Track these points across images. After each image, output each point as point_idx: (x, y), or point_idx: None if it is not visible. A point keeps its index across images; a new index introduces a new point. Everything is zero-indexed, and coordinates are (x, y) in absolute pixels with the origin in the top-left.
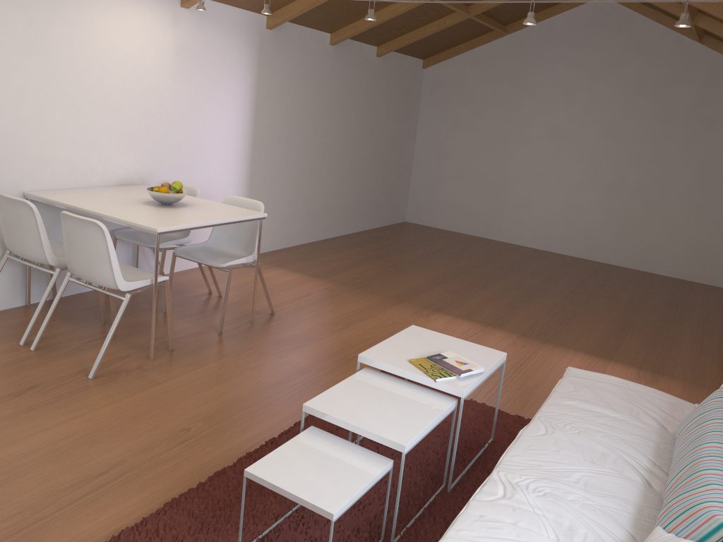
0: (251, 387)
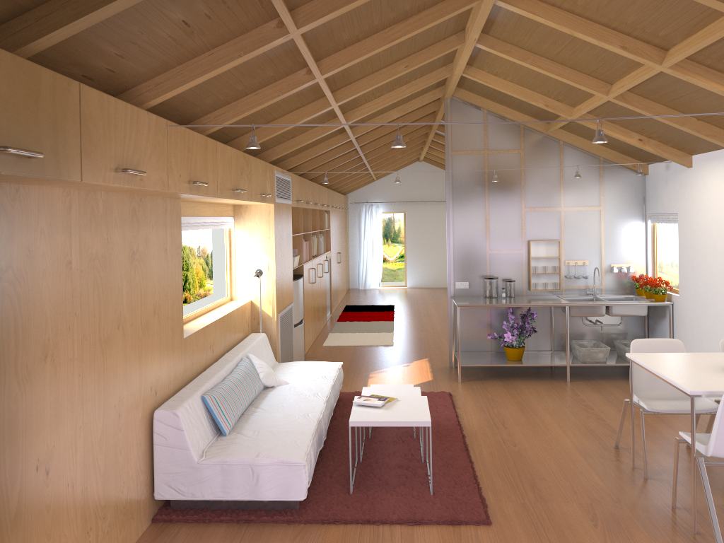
0: (540, 474)
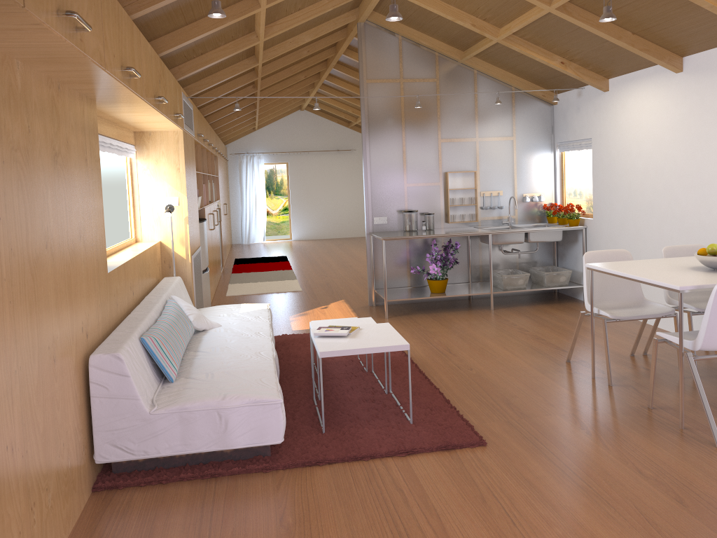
0: (509, 392)
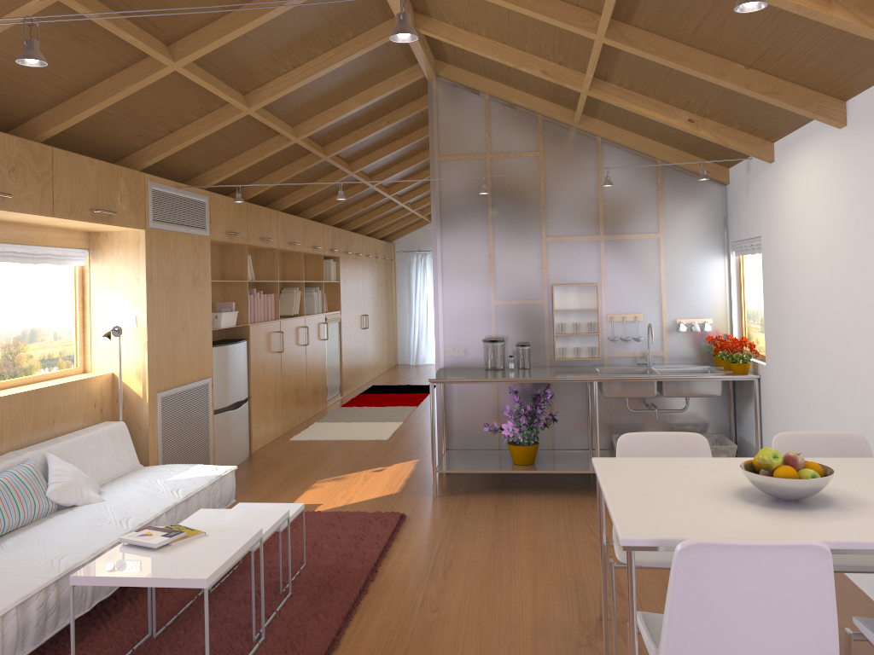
0: None
